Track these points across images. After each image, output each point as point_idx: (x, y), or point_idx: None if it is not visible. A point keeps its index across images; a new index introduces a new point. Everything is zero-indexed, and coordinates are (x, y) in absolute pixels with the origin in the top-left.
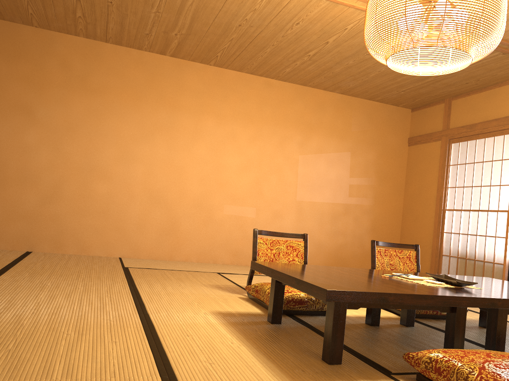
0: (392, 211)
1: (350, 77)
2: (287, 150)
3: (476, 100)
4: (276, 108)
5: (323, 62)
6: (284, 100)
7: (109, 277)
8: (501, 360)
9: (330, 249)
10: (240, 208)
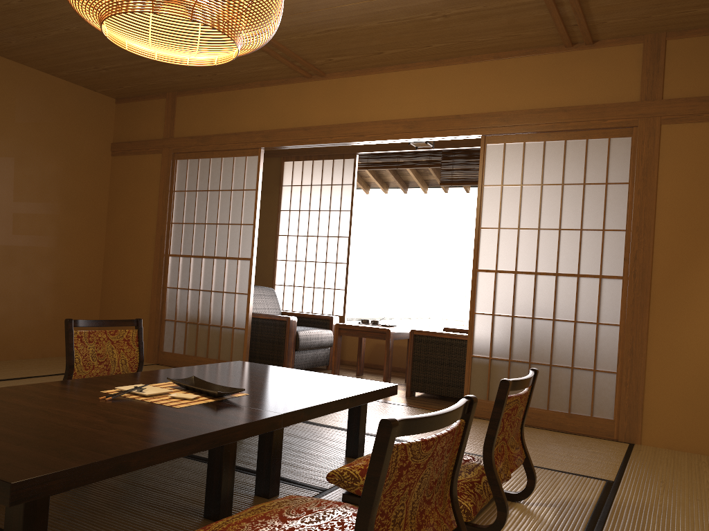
0: (88, 256)
1: (12, 27)
2: None
3: (210, 103)
4: None
5: None
6: None
7: None
8: (301, 524)
9: None
10: None
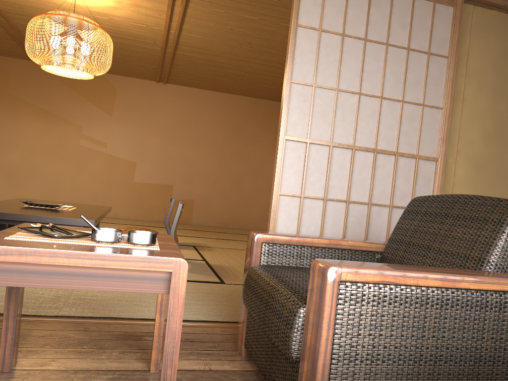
0: None
1: None
2: None
3: None
4: None
5: None
6: None
7: (206, 236)
8: None
9: None
10: None
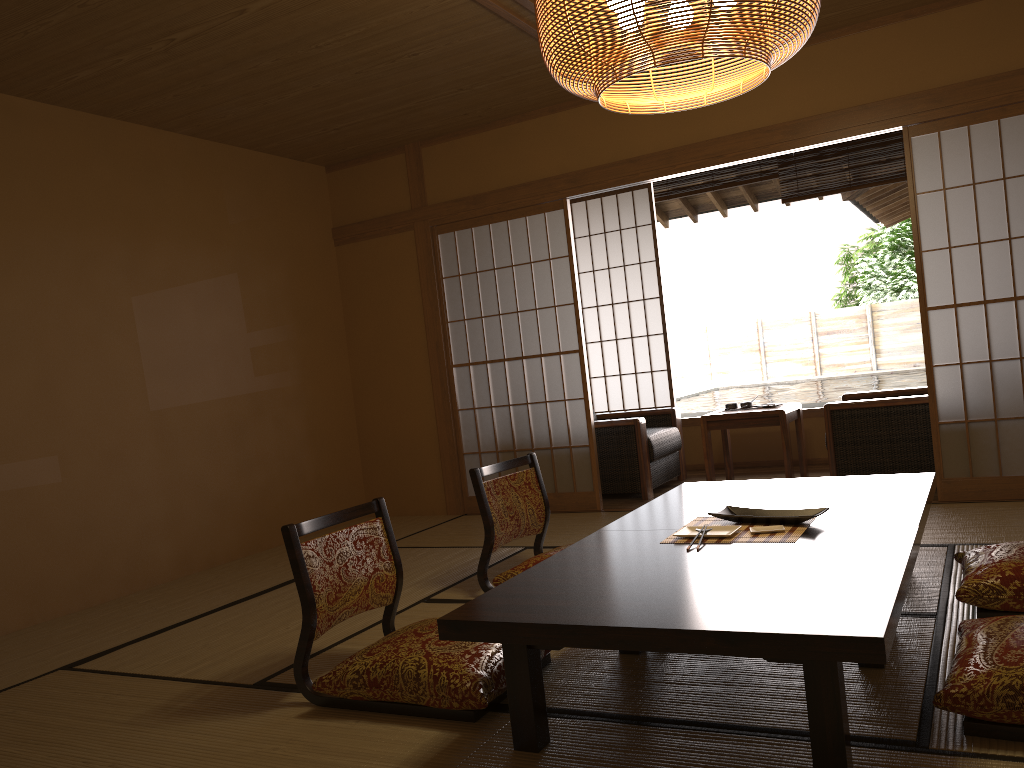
0: (336, 388)
1: (240, 97)
2: (101, 288)
3: (476, 148)
4: (48, 180)
5: (197, 59)
6: (64, 156)
7: None
8: None
9: (246, 505)
10: (16, 468)
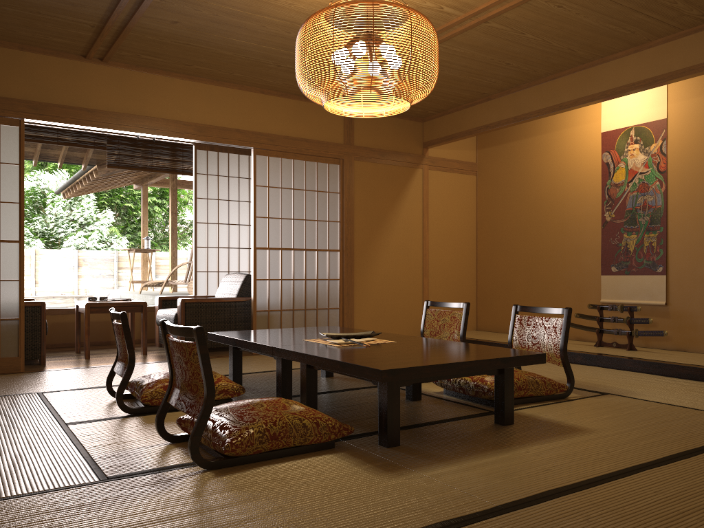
0: None
1: None
2: None
3: None
4: None
5: None
6: None
7: None
8: None
9: None
10: None
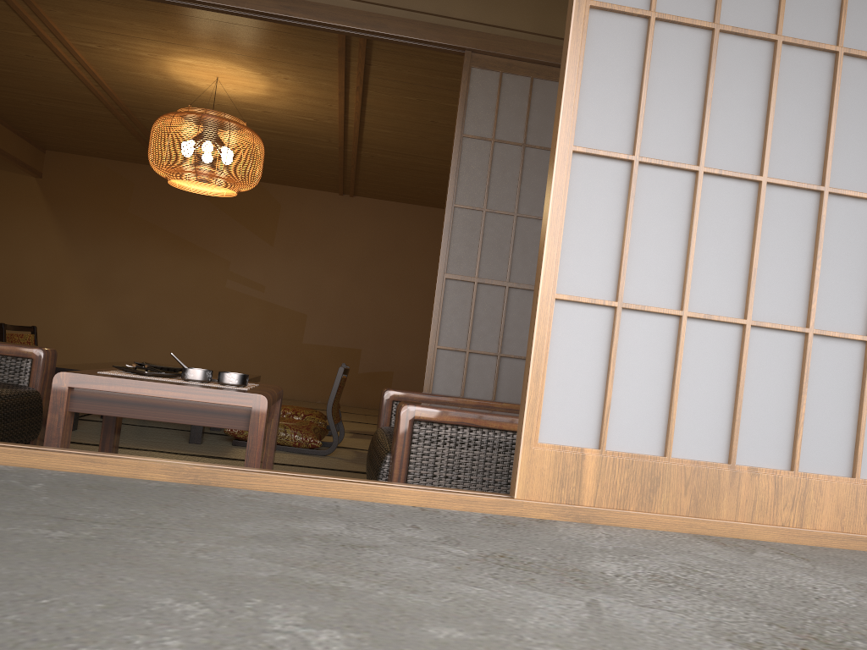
0: None
1: None
2: None
3: None
4: None
5: None
6: None
7: None
8: None
9: None
10: None
